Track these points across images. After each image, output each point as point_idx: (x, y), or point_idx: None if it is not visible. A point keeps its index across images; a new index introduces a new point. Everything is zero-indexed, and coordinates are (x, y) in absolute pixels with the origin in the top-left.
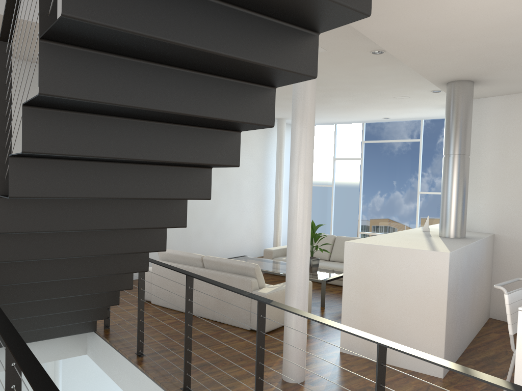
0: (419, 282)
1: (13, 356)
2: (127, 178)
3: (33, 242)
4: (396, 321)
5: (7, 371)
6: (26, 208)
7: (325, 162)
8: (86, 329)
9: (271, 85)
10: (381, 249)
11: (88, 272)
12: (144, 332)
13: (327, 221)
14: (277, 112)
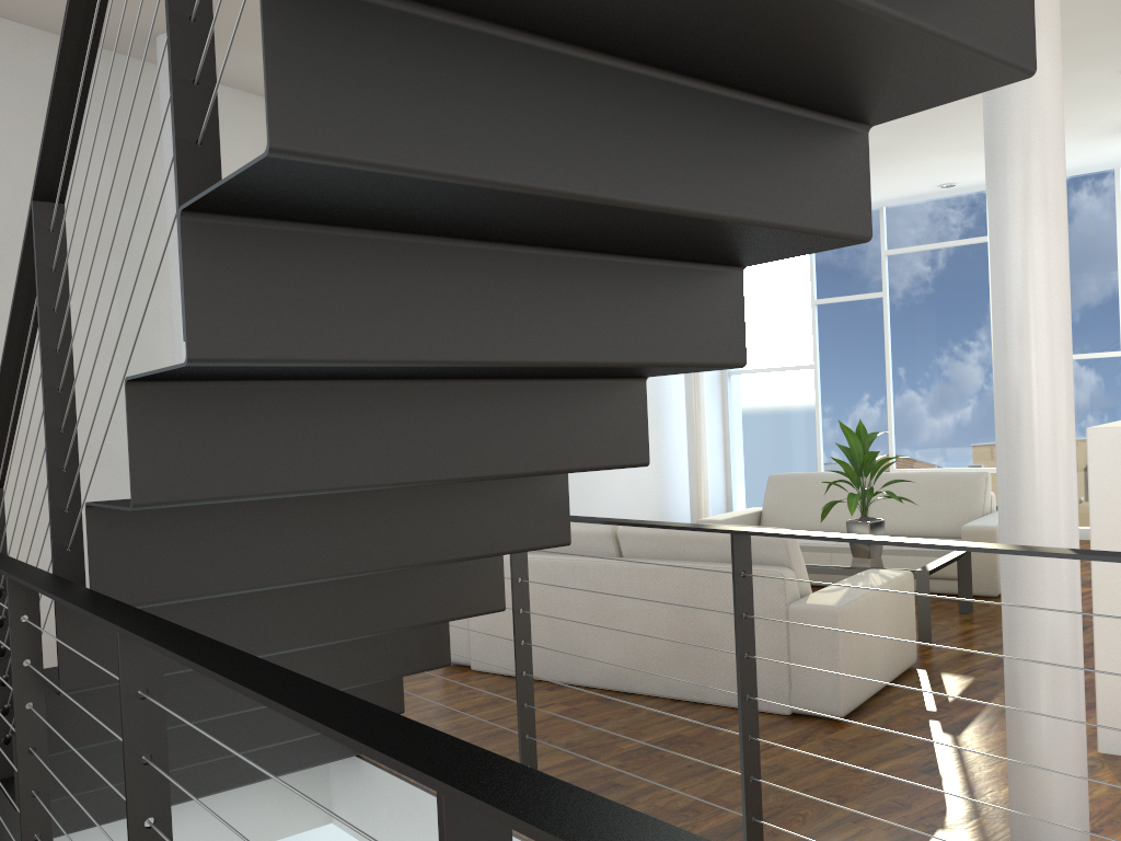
0: None
1: None
2: (651, 130)
3: (271, 430)
4: None
5: None
6: (279, 267)
7: (792, 312)
8: (338, 749)
9: None
10: None
11: (410, 552)
12: (502, 746)
13: (808, 453)
14: None
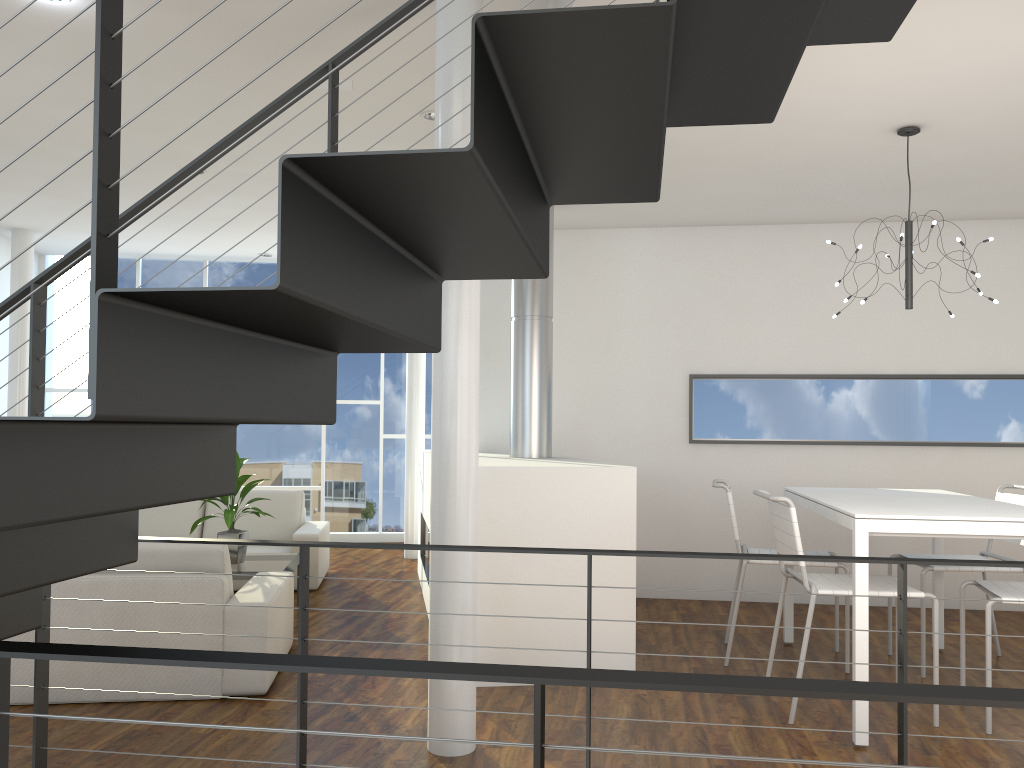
0: (590, 524)
1: (667, 688)
2: (386, 279)
3: (23, 466)
4: (555, 601)
5: (540, 767)
6: (144, 341)
7: None
8: None
9: (673, 120)
10: (522, 474)
11: (30, 575)
12: None
13: None
14: (38, 211)
